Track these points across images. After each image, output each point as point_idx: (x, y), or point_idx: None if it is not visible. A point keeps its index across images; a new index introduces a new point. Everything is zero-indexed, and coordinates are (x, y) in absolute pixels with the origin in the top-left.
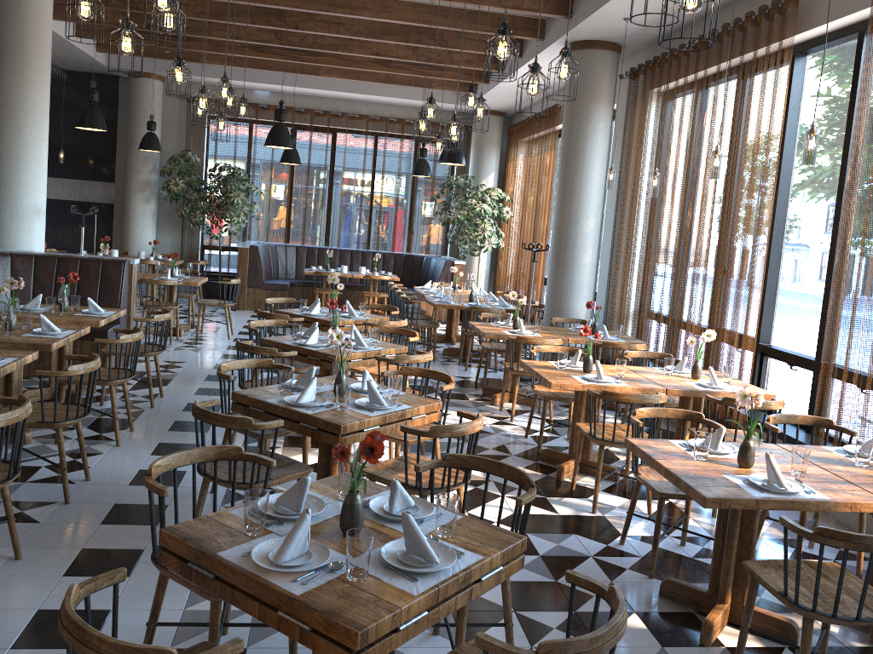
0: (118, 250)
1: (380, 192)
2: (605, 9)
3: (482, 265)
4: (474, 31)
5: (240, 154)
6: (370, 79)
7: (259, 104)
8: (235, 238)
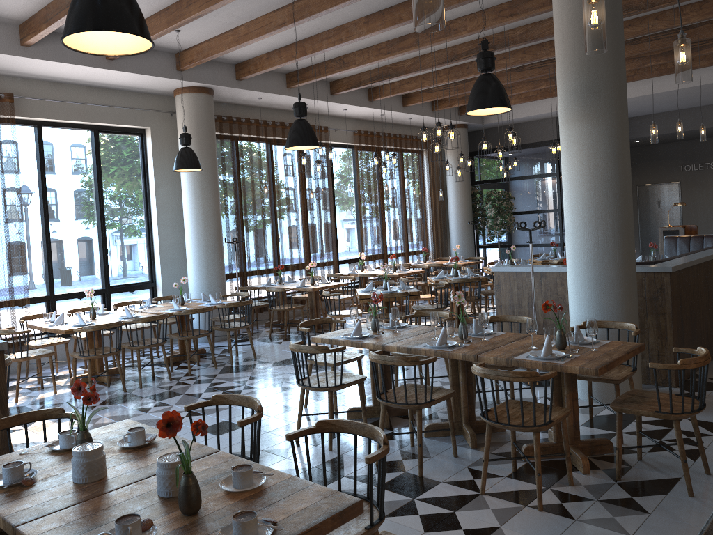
0: None
1: None
2: (280, 95)
3: None
4: (215, 57)
5: None
6: None
7: None
8: None
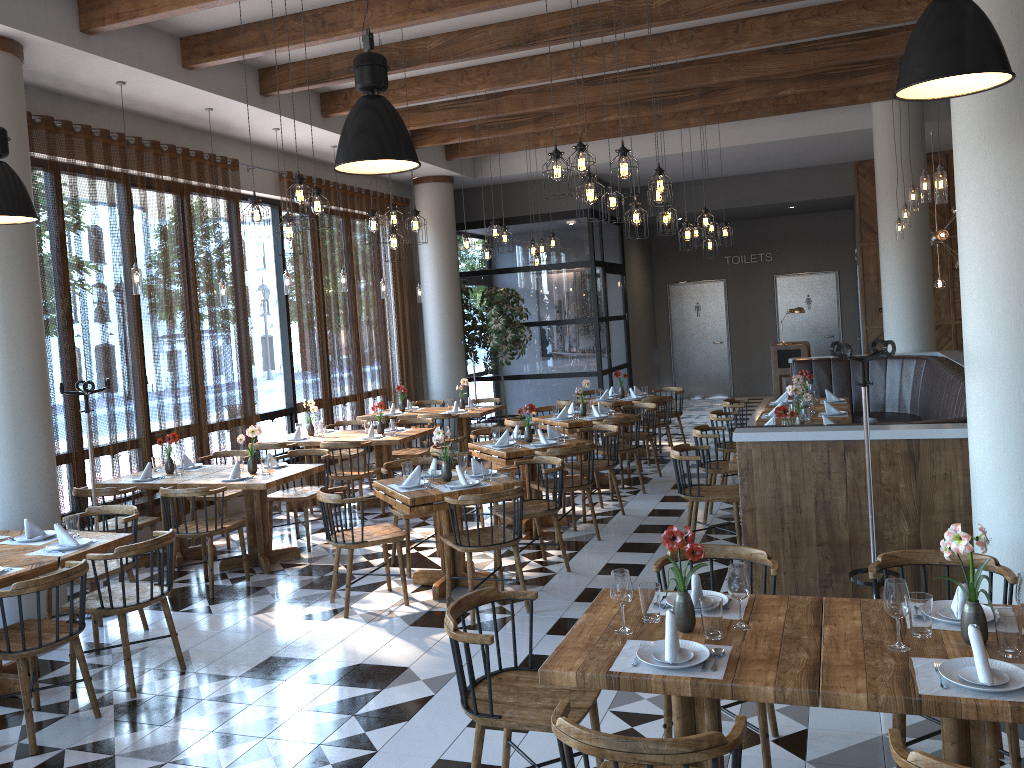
0: None
1: None
2: (168, 82)
3: None
4: None
5: None
6: None
7: None
8: None
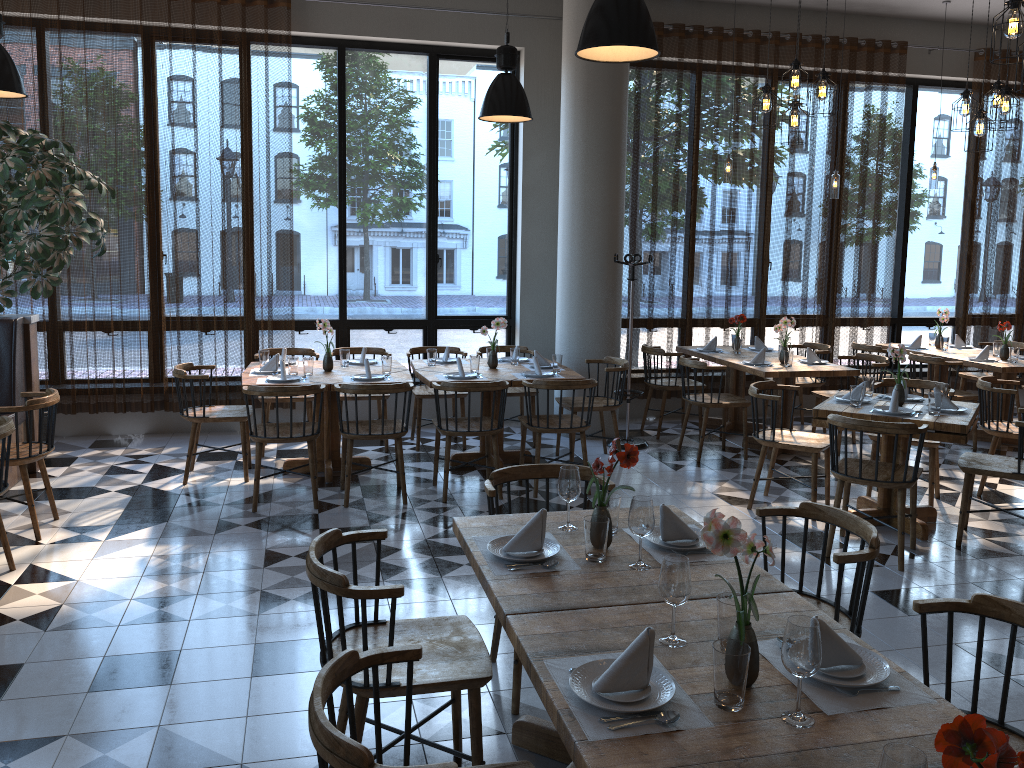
0: None
1: None
2: None
3: None
4: None
5: None
6: None
7: None
8: None
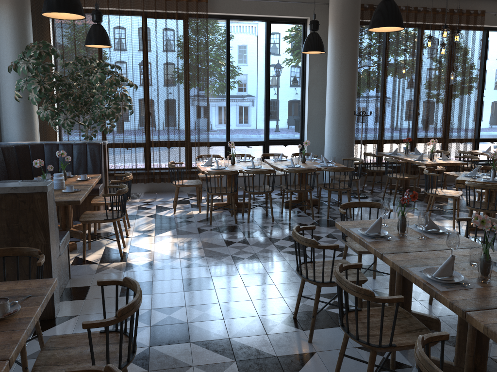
0: None
1: None
2: None
3: None
4: None
5: None
6: None
7: None
8: None
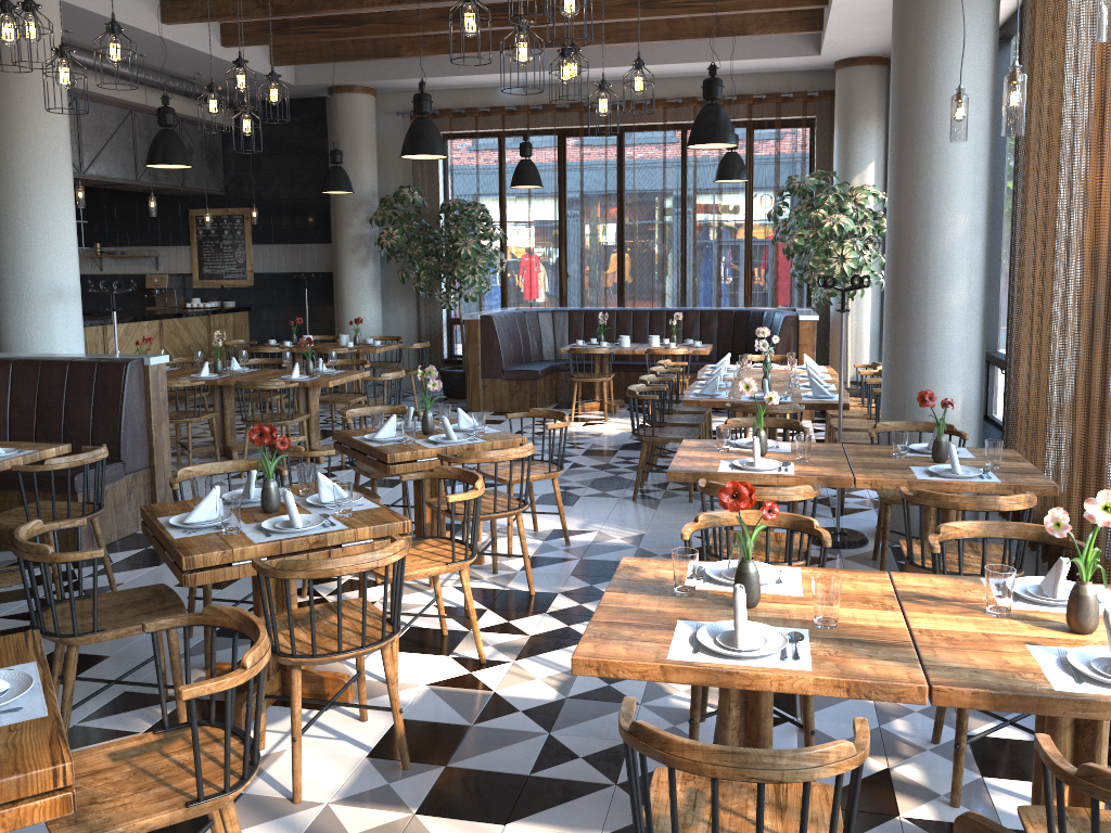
0: (329, 335)
1: (692, 216)
2: None
3: (863, 318)
4: None
5: (486, 183)
6: (644, 38)
7: (506, 107)
8: (488, 306)
